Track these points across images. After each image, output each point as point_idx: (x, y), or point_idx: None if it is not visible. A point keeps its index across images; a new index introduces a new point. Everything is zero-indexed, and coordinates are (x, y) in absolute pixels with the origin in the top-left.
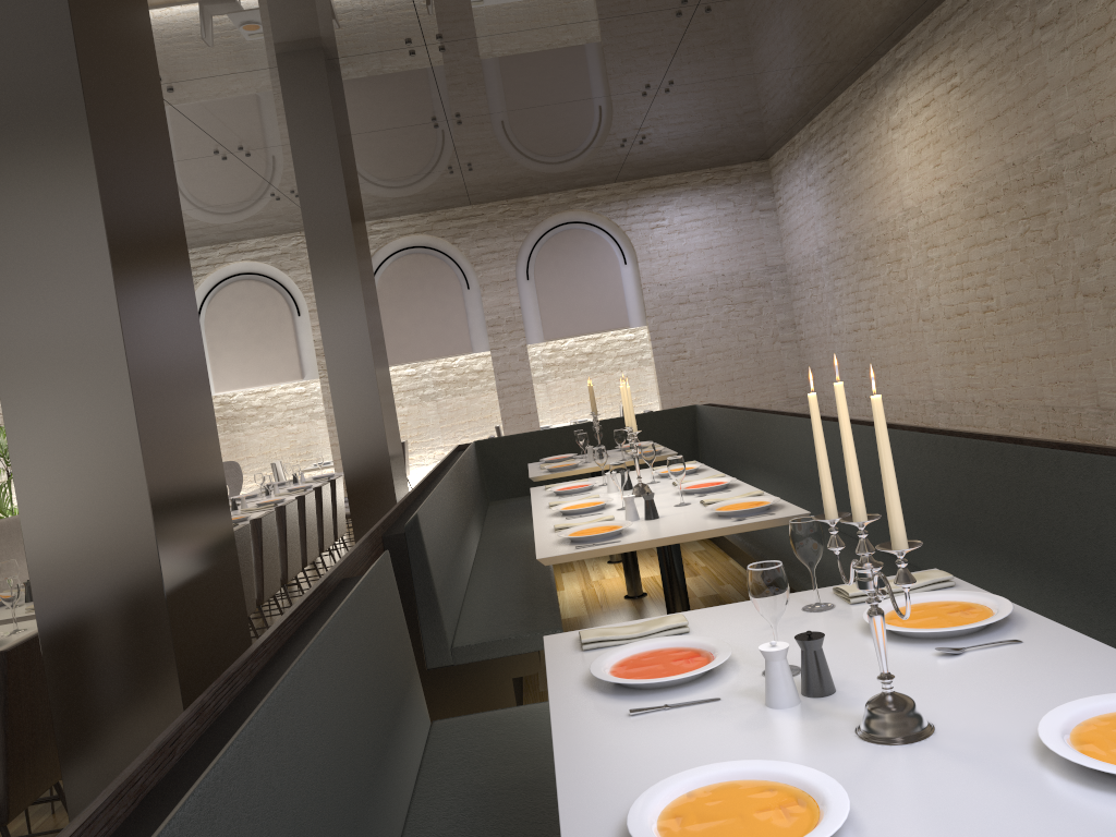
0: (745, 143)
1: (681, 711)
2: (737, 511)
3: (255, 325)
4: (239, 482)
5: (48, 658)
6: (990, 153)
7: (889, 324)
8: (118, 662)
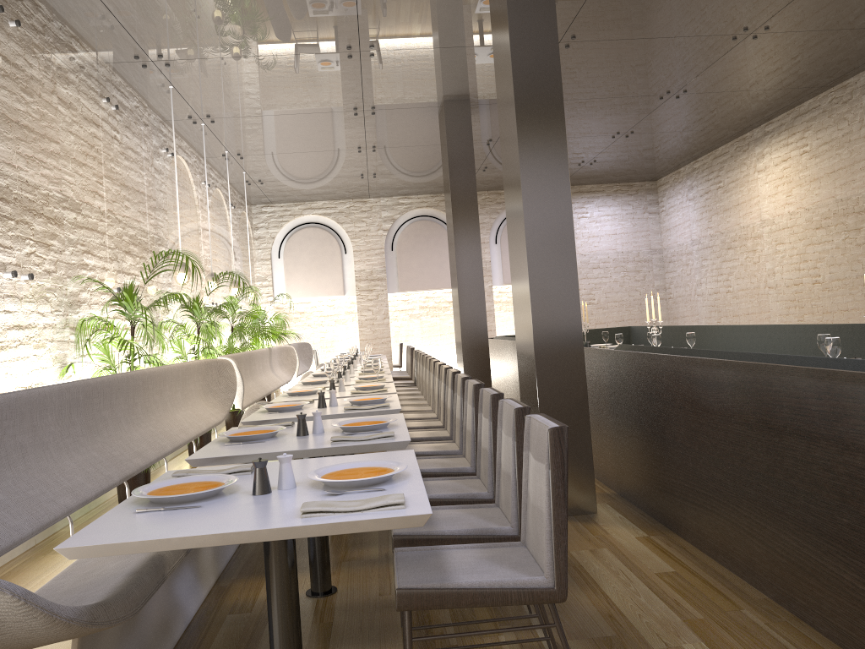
0: (650, 169)
1: None
2: None
3: (316, 257)
4: (311, 356)
5: (537, 359)
6: (826, 192)
7: (743, 289)
8: (563, 363)
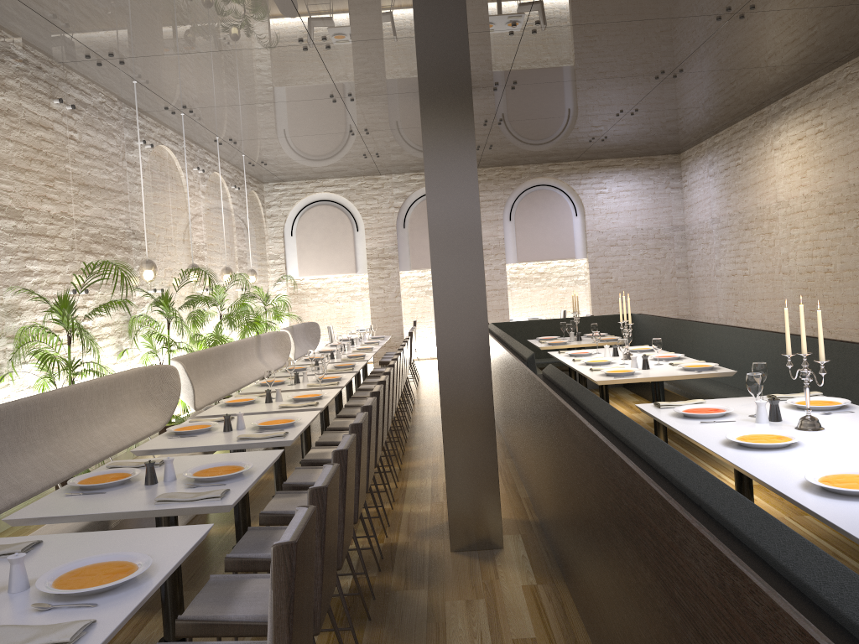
0: (669, 144)
1: (721, 423)
2: (696, 368)
3: (328, 235)
4: (318, 336)
5: (441, 388)
6: (839, 175)
7: (758, 273)
8: (469, 392)
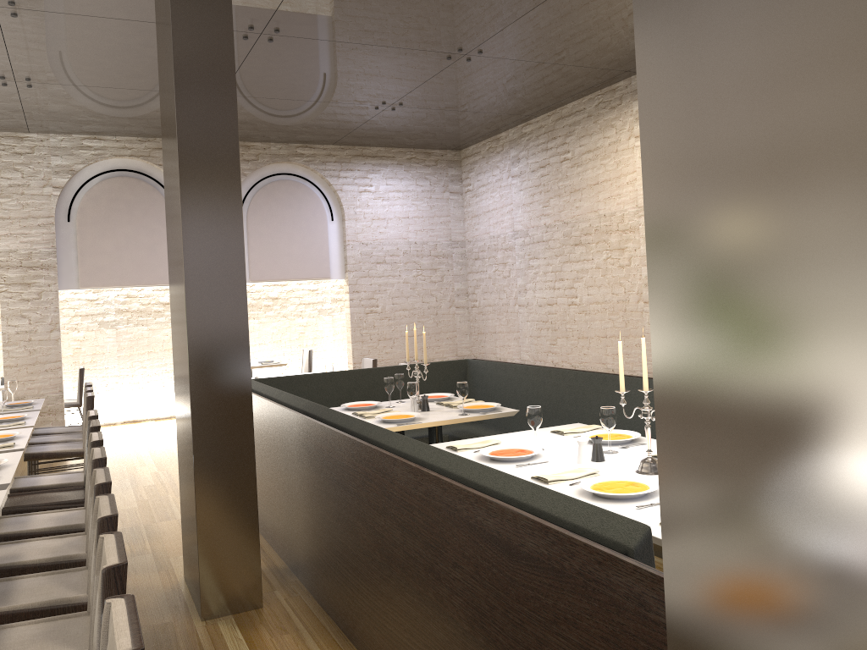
0: (463, 131)
1: None
2: None
3: None
4: None
5: None
6: None
7: (598, 302)
8: None
